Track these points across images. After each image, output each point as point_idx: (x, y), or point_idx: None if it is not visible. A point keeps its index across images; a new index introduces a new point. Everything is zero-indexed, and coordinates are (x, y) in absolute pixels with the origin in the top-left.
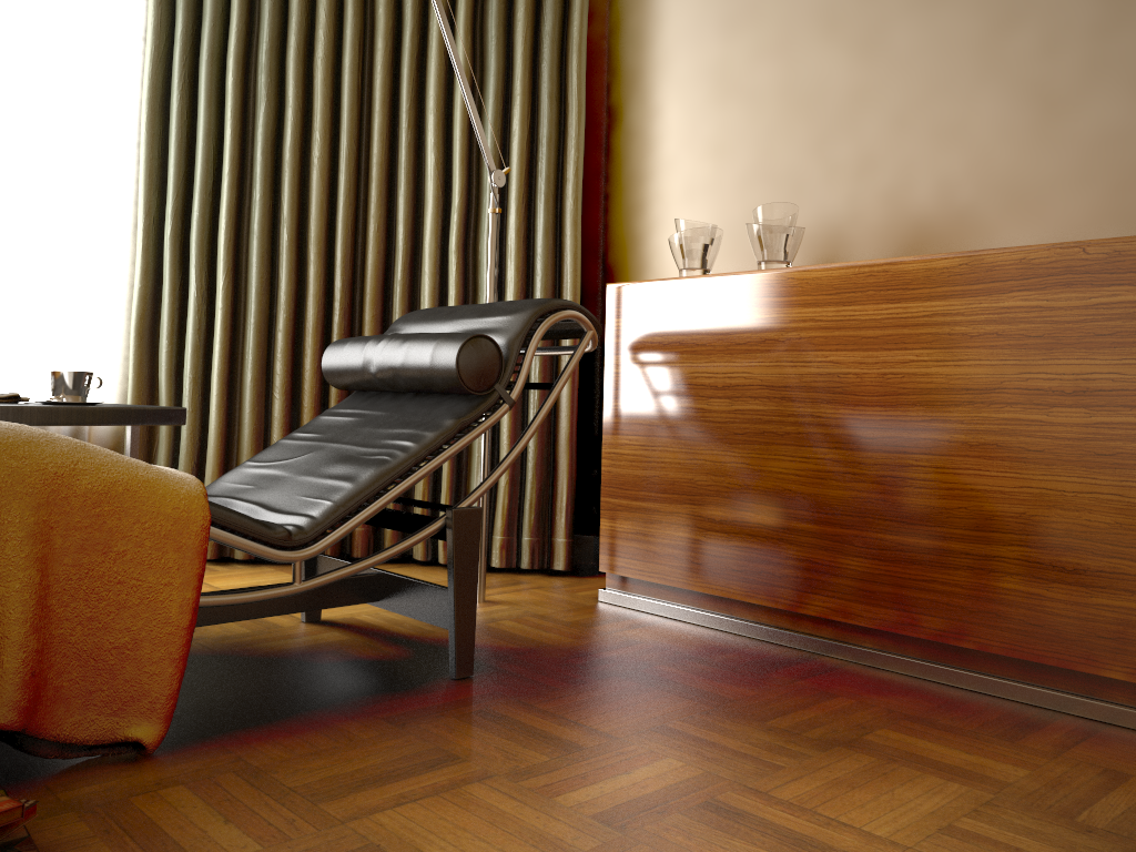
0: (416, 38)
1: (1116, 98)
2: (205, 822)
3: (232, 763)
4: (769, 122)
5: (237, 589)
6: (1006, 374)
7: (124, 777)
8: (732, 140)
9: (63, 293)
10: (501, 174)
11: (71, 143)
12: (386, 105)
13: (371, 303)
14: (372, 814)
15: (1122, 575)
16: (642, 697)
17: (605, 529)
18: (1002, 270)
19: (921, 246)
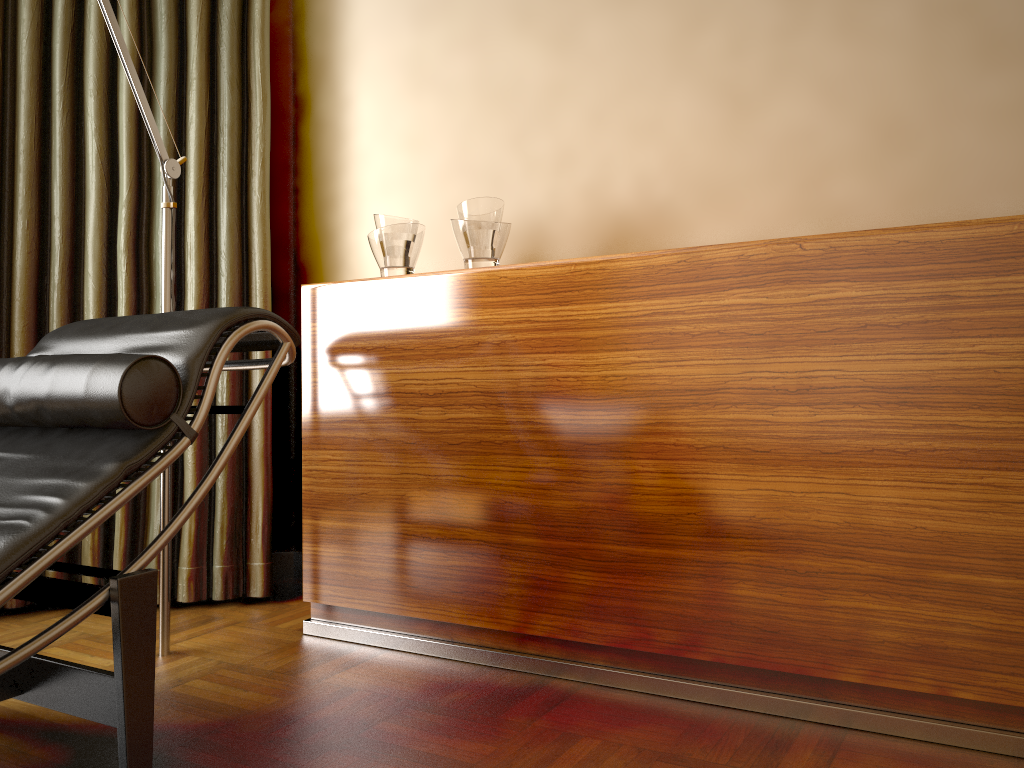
0: (70, 10)
1: (800, 98)
2: None
3: None
4: (466, 116)
5: None
6: (730, 373)
7: None
8: (429, 133)
9: None
10: (176, 164)
11: None
12: (35, 85)
13: (21, 311)
14: None
15: (853, 575)
16: None
17: (308, 554)
18: (721, 266)
19: (622, 241)
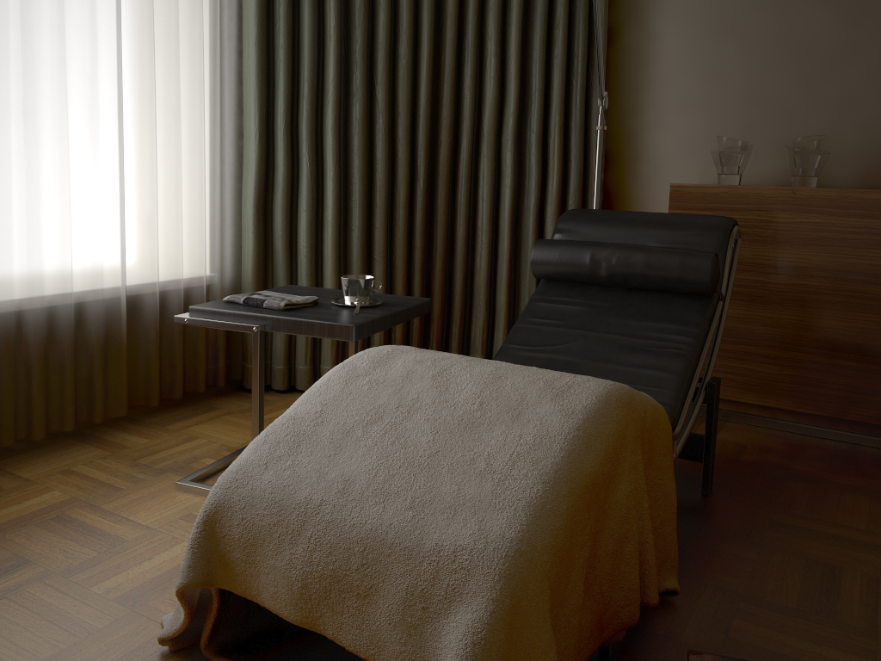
0: None
1: None
2: (807, 647)
3: (725, 594)
4: (762, 60)
5: None
6: None
7: (688, 617)
8: (728, 69)
9: (199, 178)
10: (607, 99)
11: (197, 41)
12: (457, 19)
13: (444, 183)
14: (876, 622)
15: None
16: (832, 495)
17: None
18: None
19: None
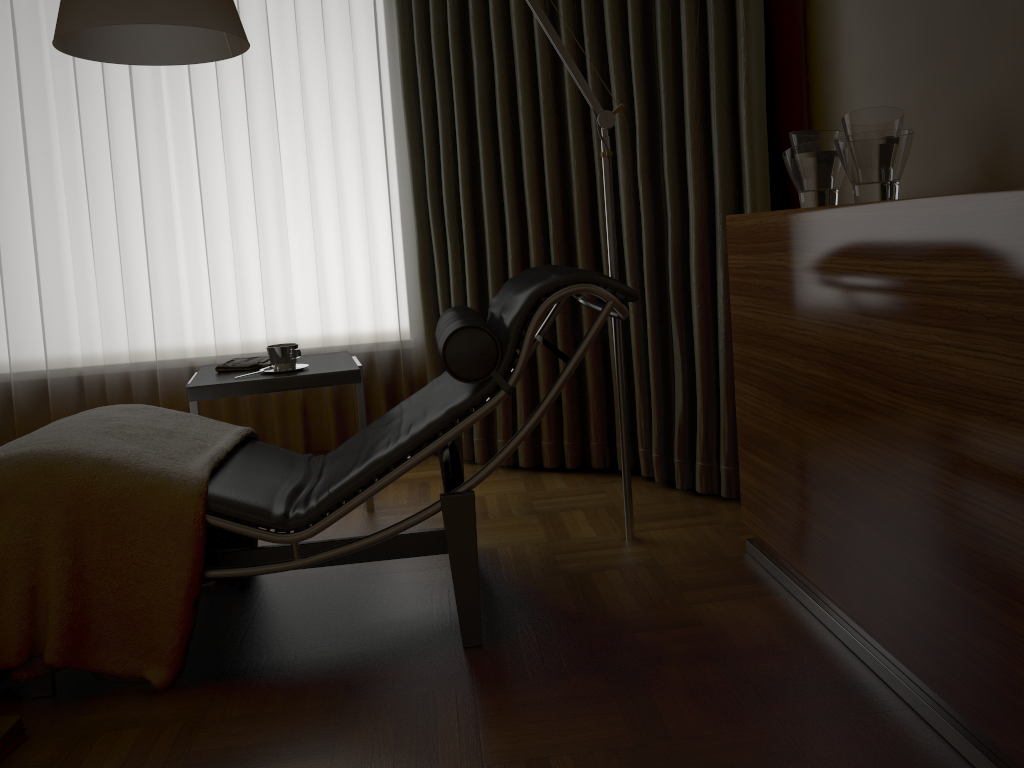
0: None
1: None
2: None
3: (195, 713)
4: None
5: (323, 541)
6: (1023, 380)
7: (129, 709)
8: (901, 4)
9: (368, 252)
10: (609, 114)
11: (358, 132)
12: (571, 43)
13: (579, 237)
14: None
15: None
16: (586, 710)
17: (742, 480)
18: (1015, 222)
19: None
